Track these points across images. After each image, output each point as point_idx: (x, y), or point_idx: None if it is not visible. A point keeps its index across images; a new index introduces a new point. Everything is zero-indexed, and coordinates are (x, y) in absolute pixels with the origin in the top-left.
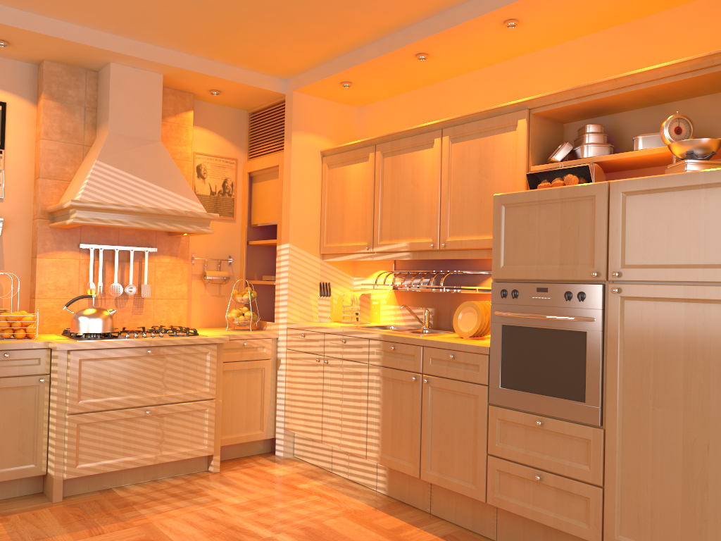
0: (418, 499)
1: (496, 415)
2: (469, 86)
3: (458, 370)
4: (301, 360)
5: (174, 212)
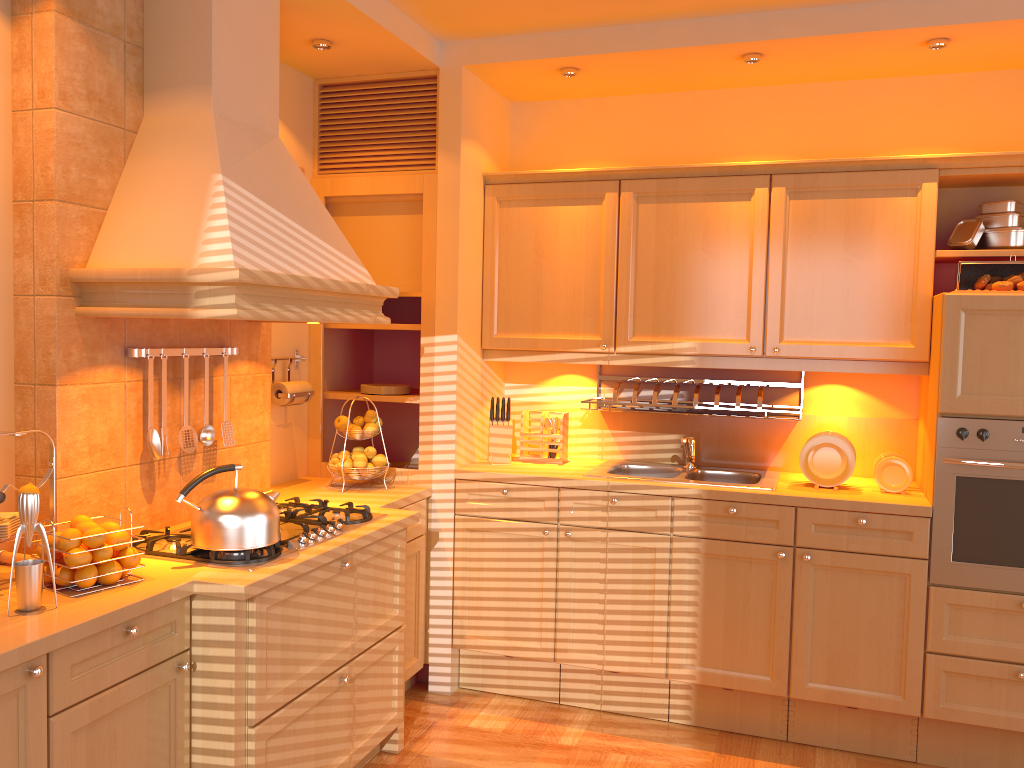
0: (762, 723)
1: (944, 599)
2: (757, 107)
3: (870, 541)
4: (498, 532)
5: (356, 288)
